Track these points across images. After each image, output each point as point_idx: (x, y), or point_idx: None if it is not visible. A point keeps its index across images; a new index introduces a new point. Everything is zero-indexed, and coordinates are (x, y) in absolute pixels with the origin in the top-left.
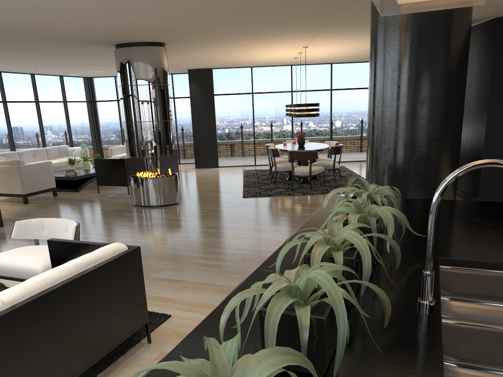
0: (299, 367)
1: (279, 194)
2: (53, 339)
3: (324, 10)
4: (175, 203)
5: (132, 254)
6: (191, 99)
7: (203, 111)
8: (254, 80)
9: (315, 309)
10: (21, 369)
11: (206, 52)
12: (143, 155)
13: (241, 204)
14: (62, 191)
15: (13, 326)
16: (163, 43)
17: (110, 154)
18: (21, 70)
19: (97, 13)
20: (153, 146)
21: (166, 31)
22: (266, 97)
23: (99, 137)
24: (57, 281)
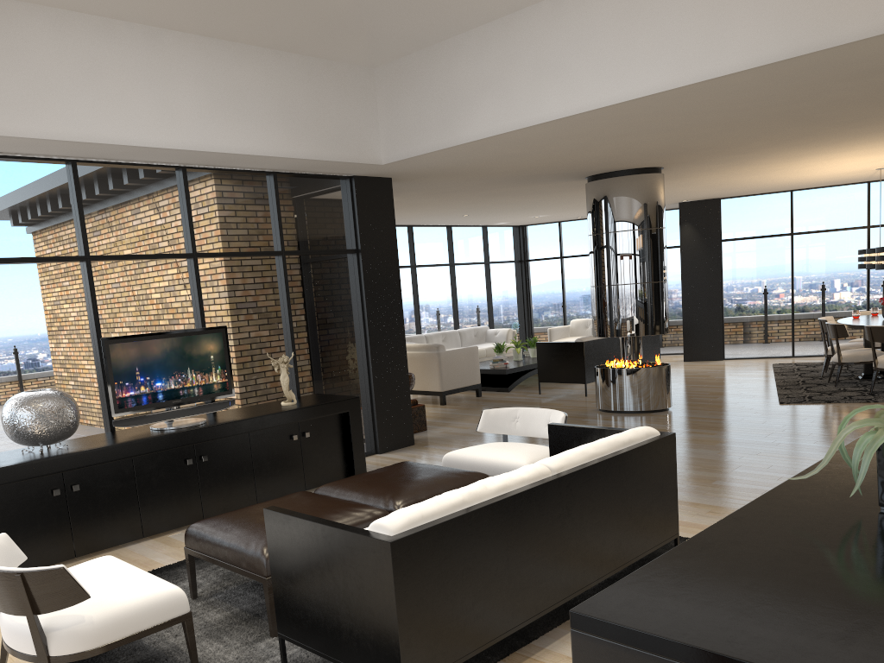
0: None
1: (847, 400)
2: (589, 523)
3: None
4: (664, 409)
5: (667, 441)
6: (681, 250)
7: (702, 268)
8: (796, 212)
9: None
10: (563, 547)
11: (721, 175)
12: (619, 335)
13: (778, 413)
14: (485, 390)
15: (560, 494)
16: (660, 168)
17: (548, 338)
18: (438, 221)
19: (589, 140)
20: (636, 320)
21: (672, 151)
22: (817, 239)
23: (530, 313)
24: (594, 456)
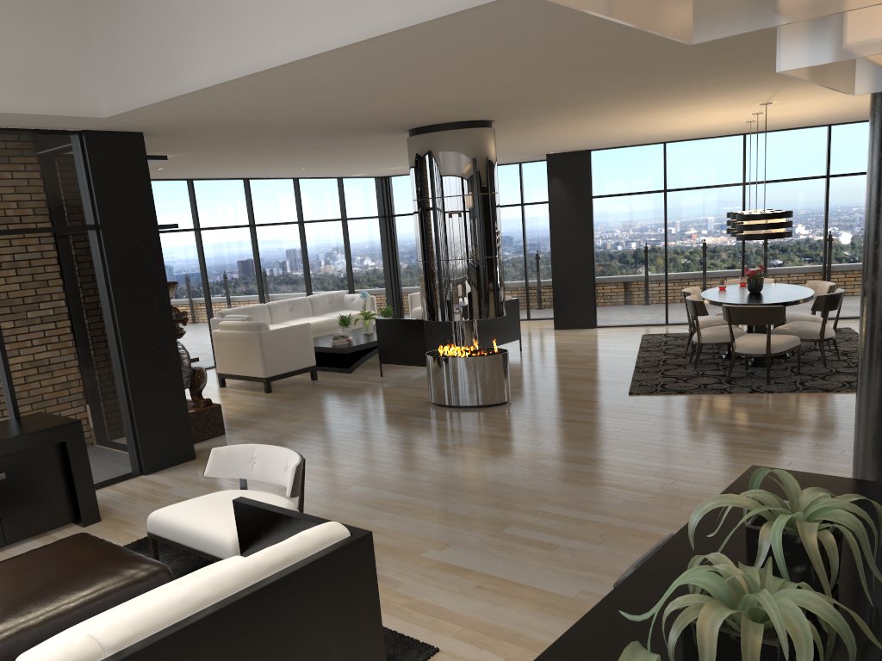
0: None
1: (701, 390)
2: None
3: None
4: (501, 403)
5: (356, 547)
6: (550, 207)
7: (571, 228)
8: (669, 166)
9: None
10: None
11: (571, 128)
12: (448, 318)
13: (622, 409)
14: (326, 370)
15: None
16: (489, 121)
17: (409, 305)
18: (277, 174)
19: (362, 90)
20: (466, 302)
21: (487, 103)
22: (692, 197)
23: (397, 275)
24: (206, 603)
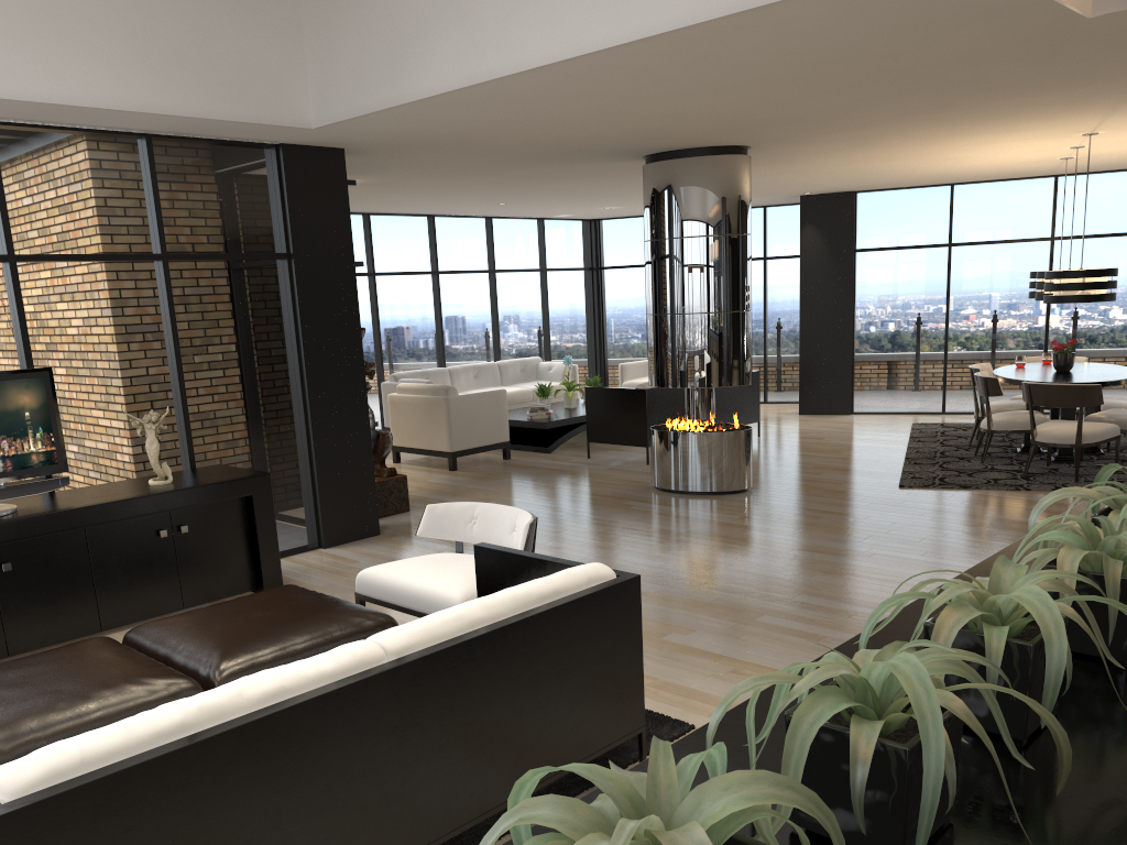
0: (855, 839)
1: (990, 486)
2: (461, 732)
3: None
4: (740, 491)
5: (623, 589)
6: (802, 262)
7: (828, 288)
8: (957, 214)
9: (904, 732)
10: (403, 776)
11: (841, 160)
12: (681, 385)
13: (892, 502)
14: (519, 449)
15: (397, 694)
16: (745, 147)
17: (620, 377)
18: (469, 211)
19: (610, 102)
20: (705, 365)
21: (749, 124)
22: (984, 253)
23: (603, 341)
24: (479, 623)
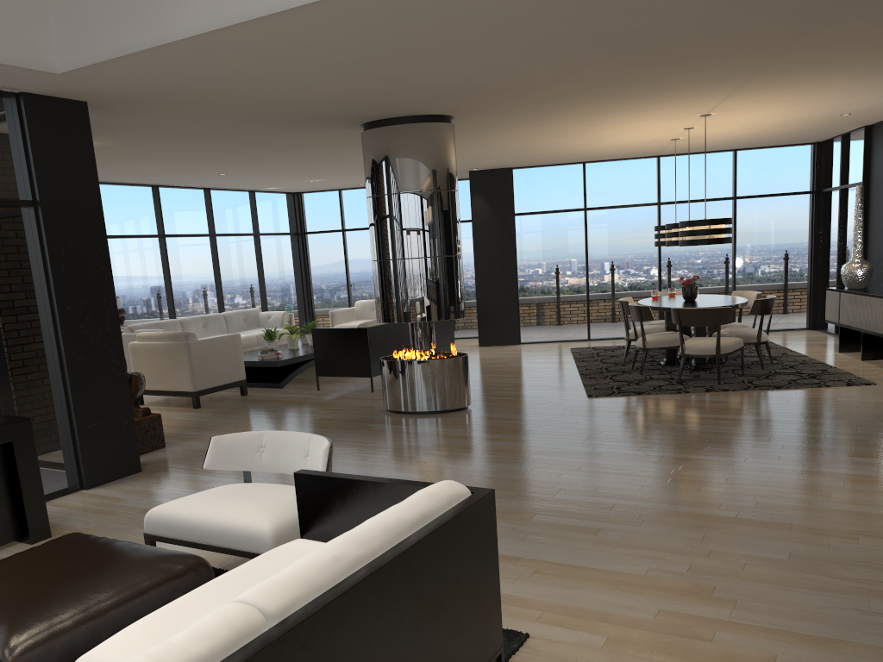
0: None
1: (658, 391)
2: None
3: (788, 25)
4: (462, 408)
5: (483, 506)
6: (473, 224)
7: (495, 244)
8: (589, 185)
9: None
10: None
11: (516, 134)
12: (407, 320)
13: (589, 409)
14: (253, 386)
15: None
16: (449, 117)
17: (330, 322)
18: (191, 182)
19: (357, 56)
20: (428, 302)
21: (464, 90)
22: (610, 215)
23: (310, 294)
24: (358, 563)
